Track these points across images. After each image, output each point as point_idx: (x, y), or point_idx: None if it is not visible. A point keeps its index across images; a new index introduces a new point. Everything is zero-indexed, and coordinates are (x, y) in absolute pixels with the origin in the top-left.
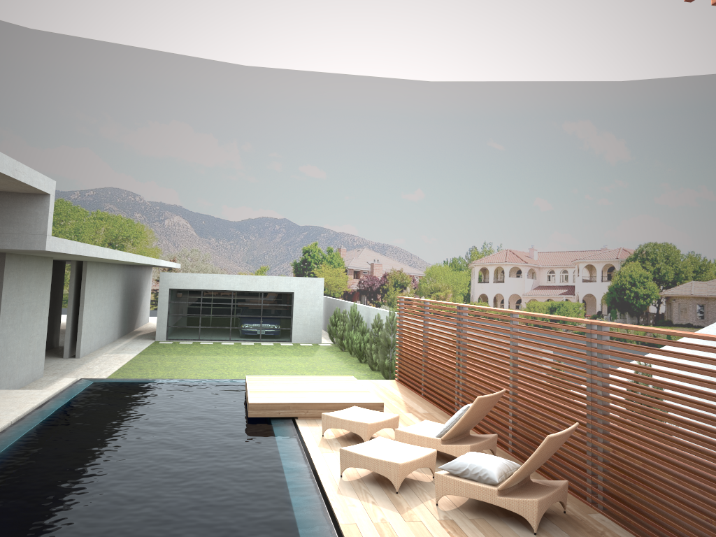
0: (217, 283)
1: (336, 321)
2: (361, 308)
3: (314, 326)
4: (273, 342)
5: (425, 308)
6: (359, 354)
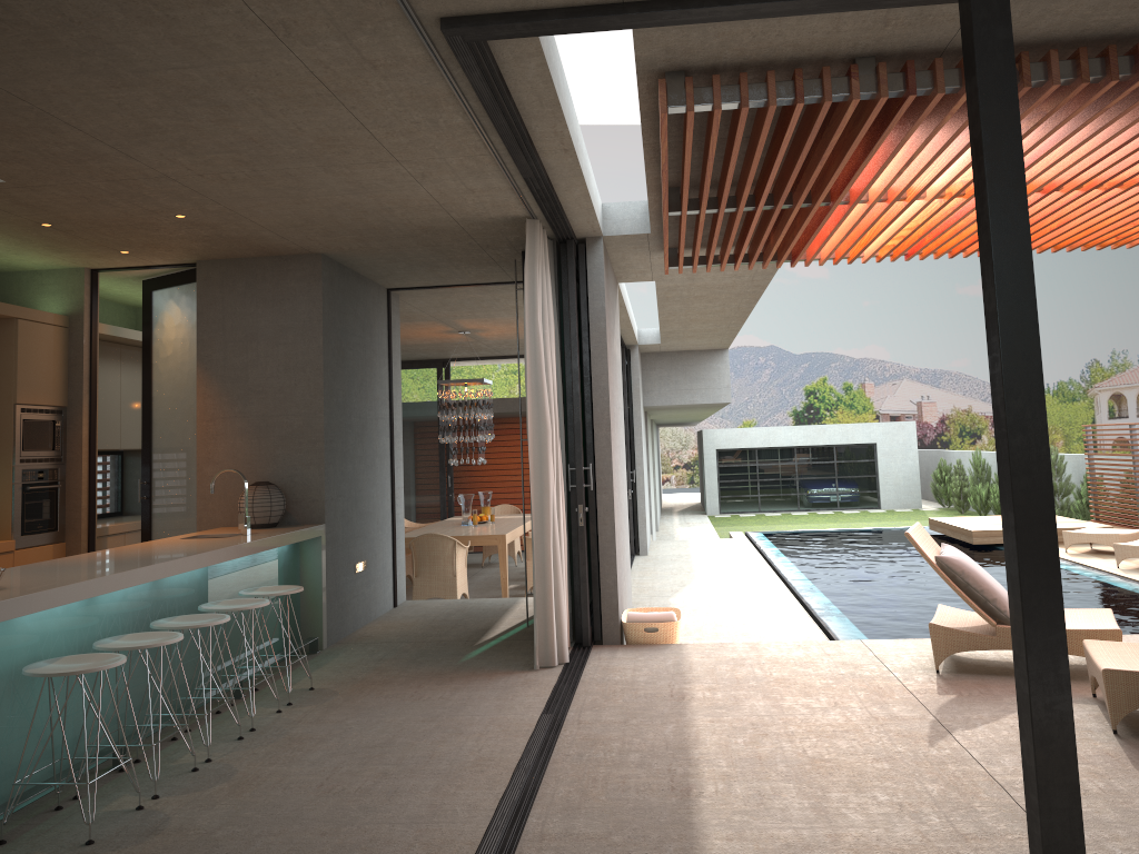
0: (774, 438)
1: (943, 477)
2: (983, 456)
3: (909, 486)
4: (856, 510)
5: (1132, 432)
6: (998, 511)
